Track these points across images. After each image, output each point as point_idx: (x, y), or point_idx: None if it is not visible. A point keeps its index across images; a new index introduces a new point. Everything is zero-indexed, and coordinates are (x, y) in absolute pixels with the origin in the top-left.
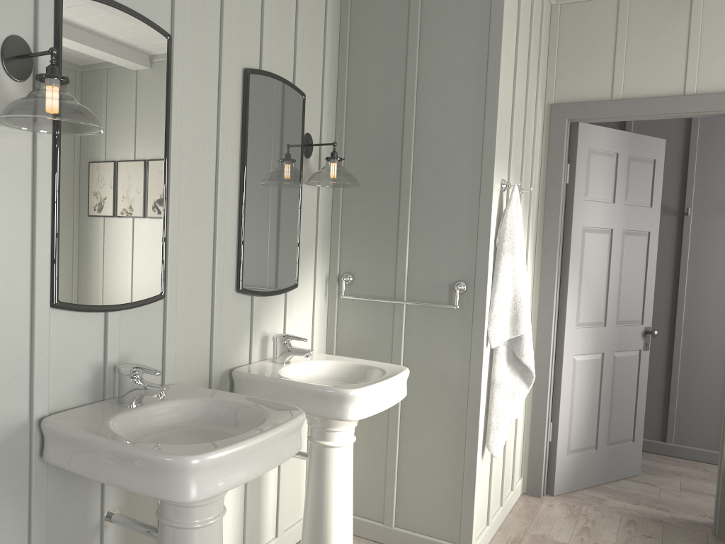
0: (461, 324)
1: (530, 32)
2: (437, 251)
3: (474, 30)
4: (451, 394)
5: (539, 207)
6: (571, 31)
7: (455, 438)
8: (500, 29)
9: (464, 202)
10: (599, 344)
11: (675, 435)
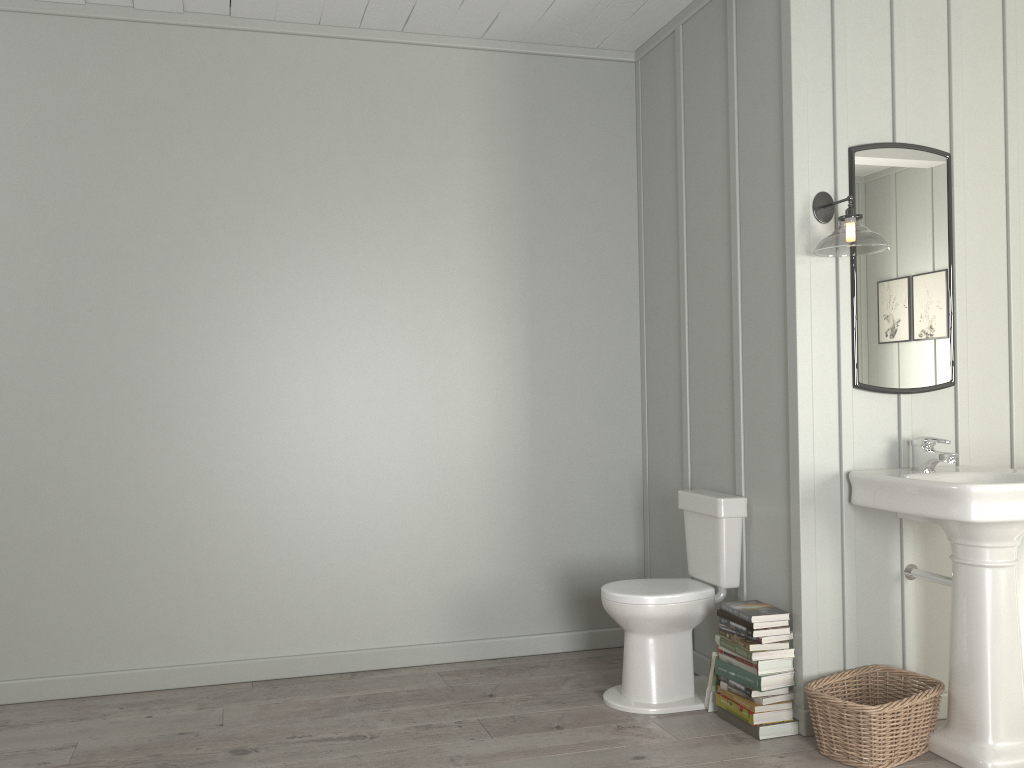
0: None
1: None
2: None
3: None
4: None
5: None
6: None
7: None
8: None
9: None
10: None
11: None
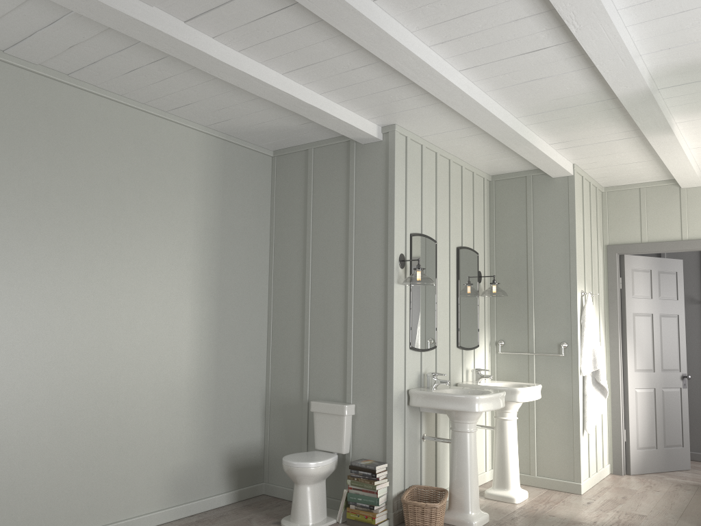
0: (566, 364)
1: (590, 213)
2: (550, 327)
3: (561, 220)
4: (563, 400)
5: (605, 302)
6: (614, 206)
7: (567, 424)
8: (574, 220)
9: (562, 302)
10: (651, 382)
11: None
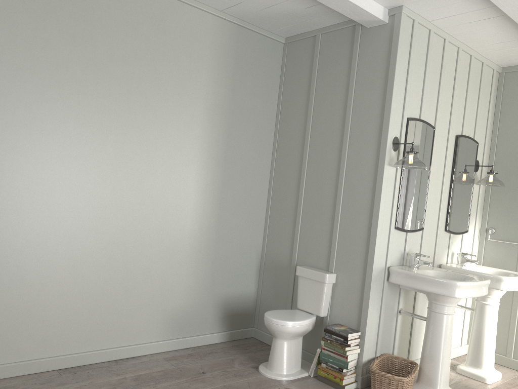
0: None
1: None
2: None
3: None
4: None
5: None
6: None
7: None
8: None
9: None
10: None
11: None
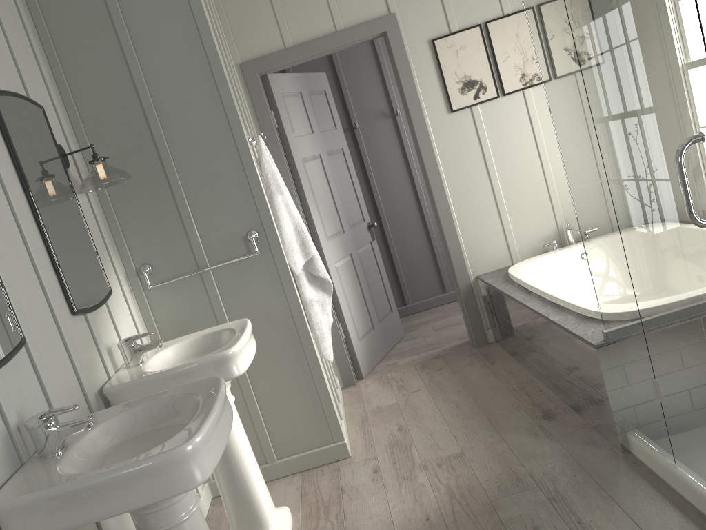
0: (266, 266)
1: (210, 5)
2: (221, 212)
3: (177, 9)
4: (280, 327)
5: None
6: None
7: (298, 361)
8: (200, 4)
9: (228, 163)
10: (346, 248)
11: (410, 297)
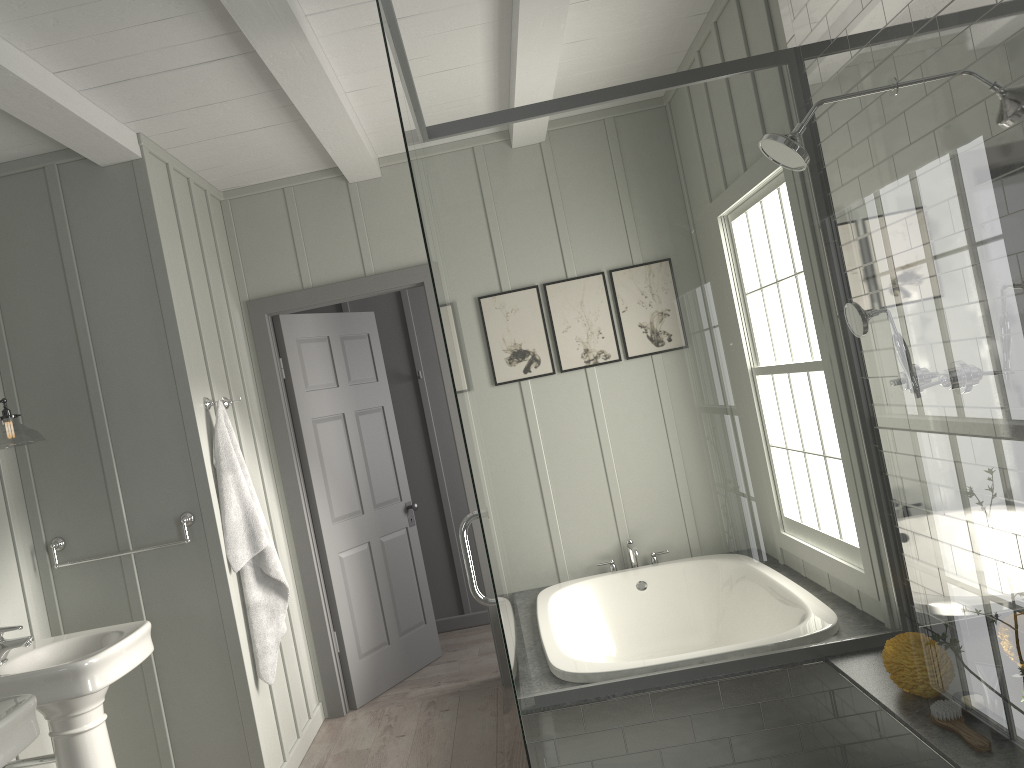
0: (199, 557)
1: (200, 240)
2: (154, 487)
3: (135, 256)
4: (207, 633)
5: (263, 408)
6: (247, 225)
7: (223, 679)
8: (162, 253)
9: (170, 431)
10: (362, 534)
11: (471, 604)
